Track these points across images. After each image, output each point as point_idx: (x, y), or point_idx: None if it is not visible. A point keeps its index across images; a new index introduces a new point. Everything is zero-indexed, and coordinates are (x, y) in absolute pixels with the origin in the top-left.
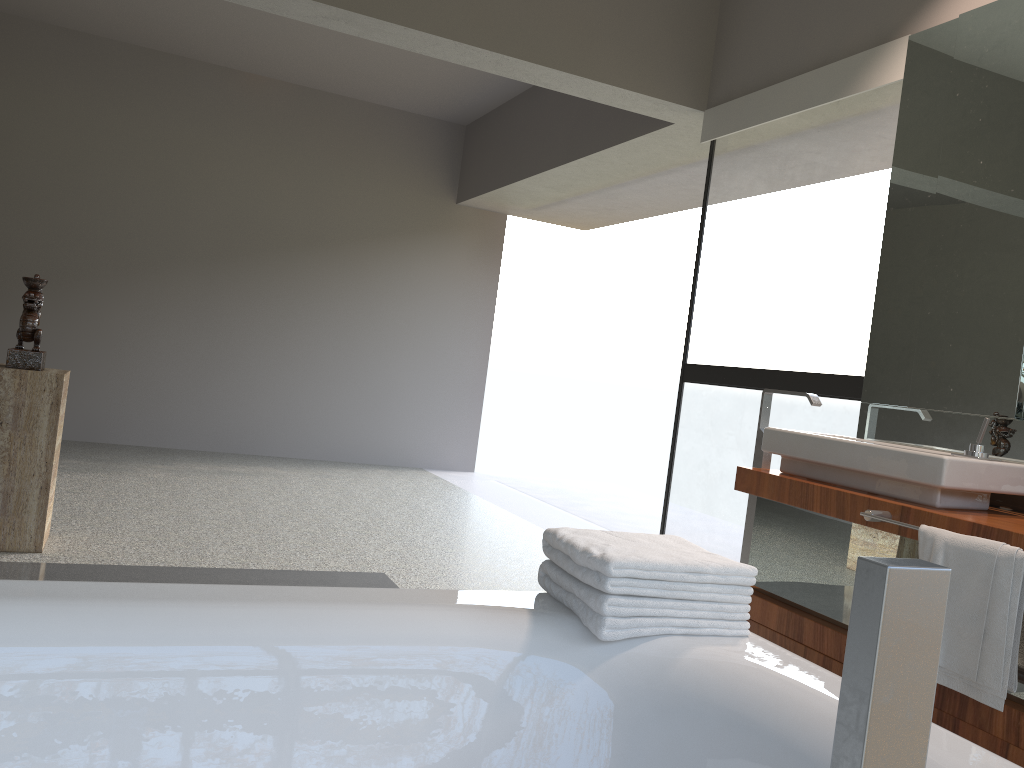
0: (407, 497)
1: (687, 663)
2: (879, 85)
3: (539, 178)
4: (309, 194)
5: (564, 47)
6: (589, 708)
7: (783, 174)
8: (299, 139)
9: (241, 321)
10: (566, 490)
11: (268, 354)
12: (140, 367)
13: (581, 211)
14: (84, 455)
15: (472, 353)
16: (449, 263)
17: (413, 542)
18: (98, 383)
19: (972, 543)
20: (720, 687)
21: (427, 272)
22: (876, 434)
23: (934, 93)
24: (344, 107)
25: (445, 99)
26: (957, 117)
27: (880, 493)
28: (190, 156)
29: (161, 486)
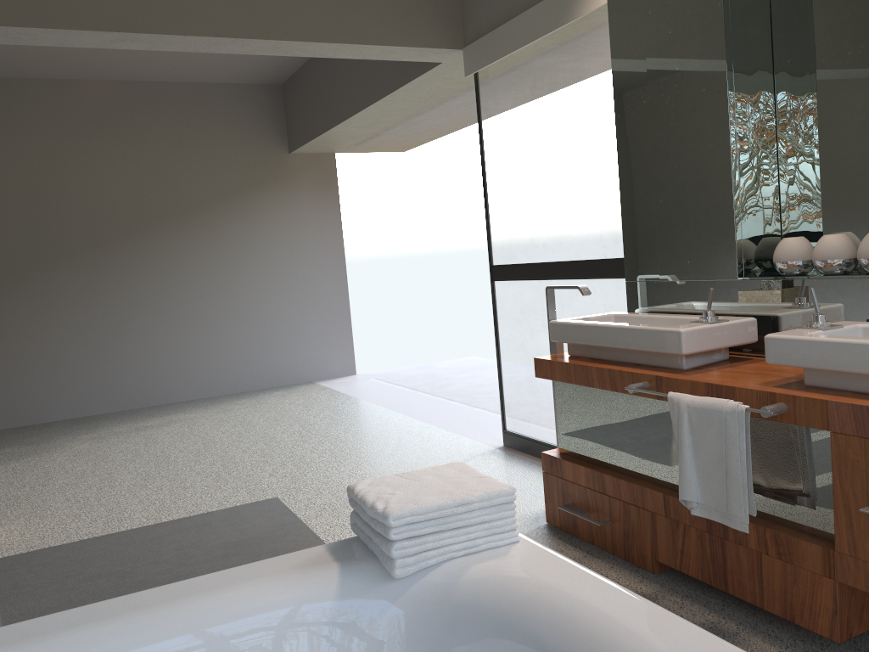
0: (298, 414)
1: (466, 582)
2: (590, 10)
3: (349, 122)
4: (159, 173)
5: (328, 21)
6: (396, 635)
7: (563, 65)
8: (139, 128)
9: (127, 295)
10: (434, 373)
11: (158, 317)
12: (50, 354)
13: (395, 139)
14: (18, 441)
15: (332, 277)
16: (295, 205)
17: (302, 459)
18: (17, 375)
19: (706, 403)
20: (490, 600)
21: (278, 217)
22: (641, 306)
23: (632, 13)
24: (171, 91)
25: (256, 67)
26: (653, 32)
27: (642, 363)
28: (46, 164)
29: (85, 457)
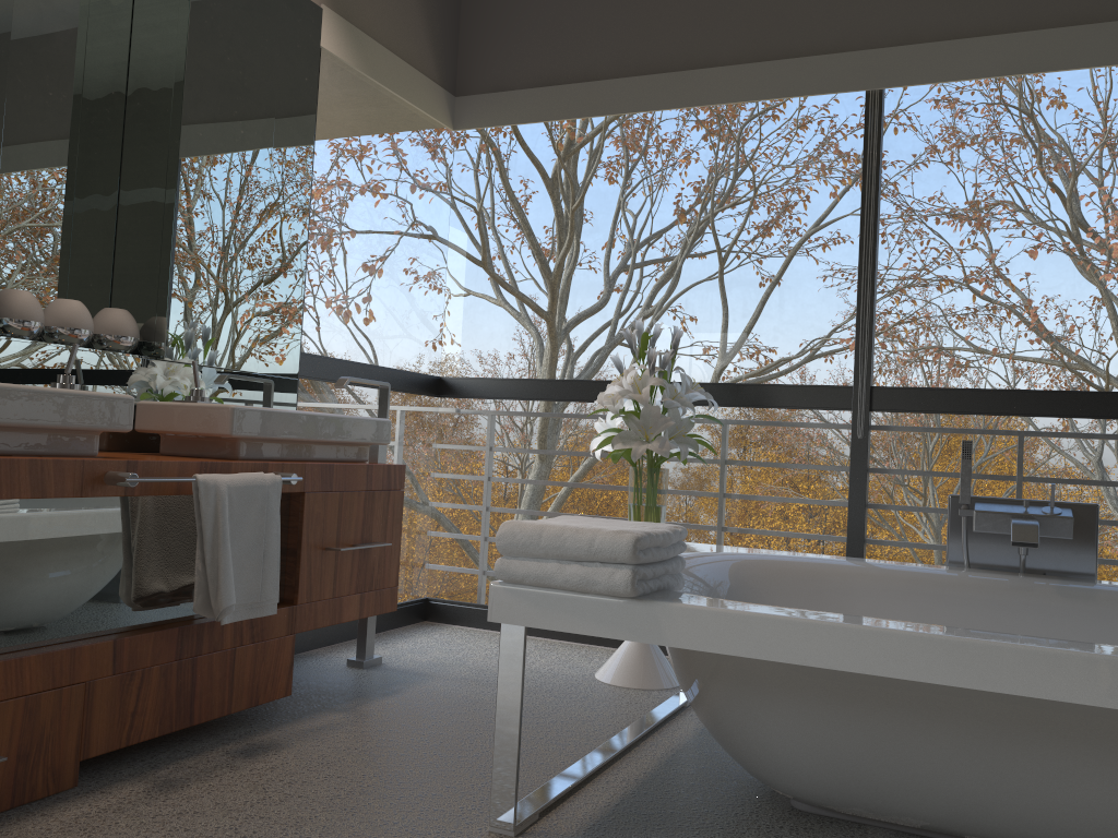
0: None
1: None
2: None
3: None
4: None
5: None
6: None
7: None
8: None
9: None
10: None
11: None
12: None
13: None
14: None
15: None
16: None
17: None
18: None
19: (247, 479)
20: None
21: None
22: None
23: None
24: None
25: None
26: None
27: (20, 452)
28: None
29: None
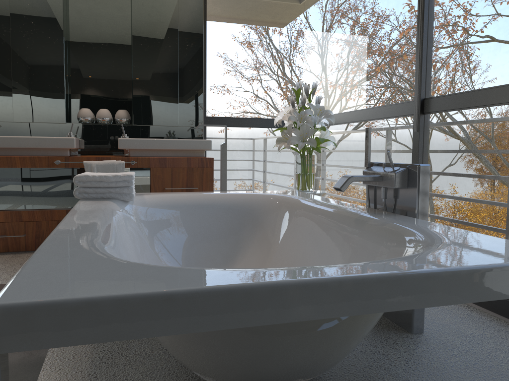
0: None
1: (148, 200)
2: None
3: None
4: None
5: None
6: (137, 221)
7: None
8: None
9: None
10: None
11: None
12: None
13: None
14: None
15: None
16: None
17: None
18: None
19: (106, 162)
20: (161, 201)
21: None
22: None
23: None
24: None
25: None
26: None
27: (41, 155)
28: None
29: None
